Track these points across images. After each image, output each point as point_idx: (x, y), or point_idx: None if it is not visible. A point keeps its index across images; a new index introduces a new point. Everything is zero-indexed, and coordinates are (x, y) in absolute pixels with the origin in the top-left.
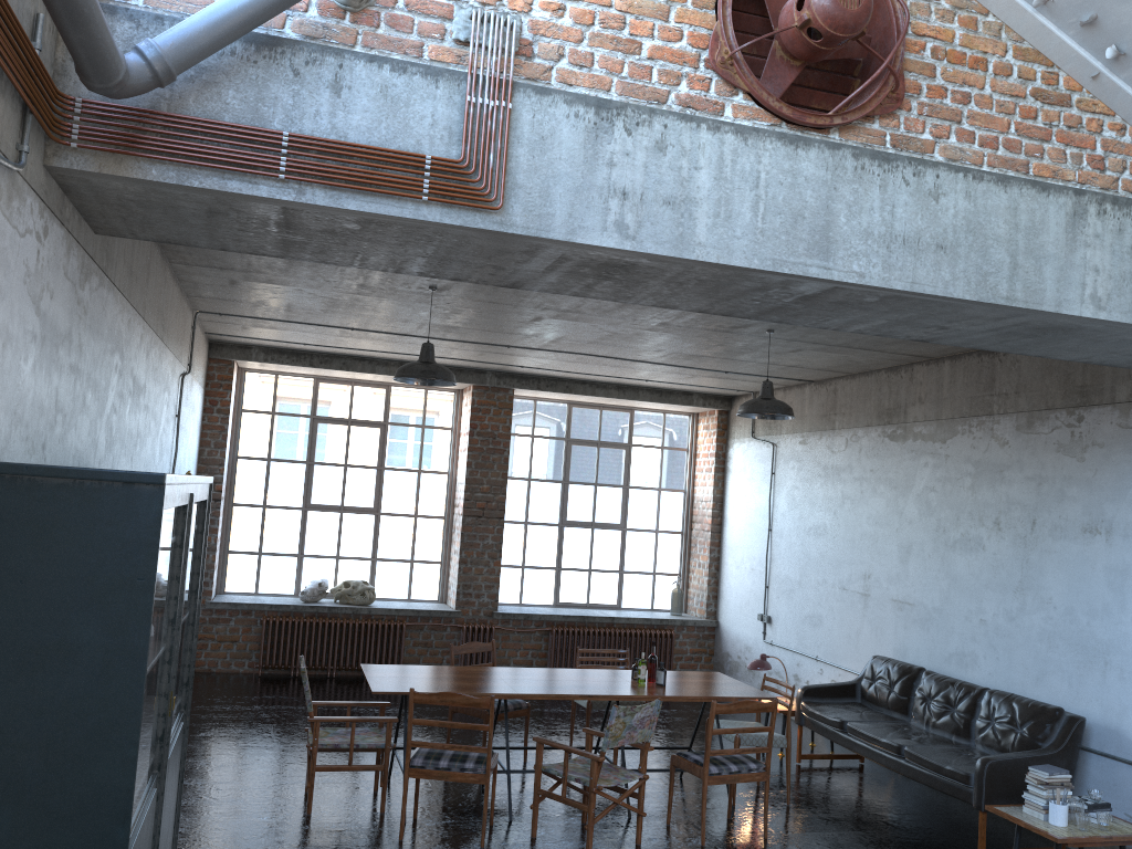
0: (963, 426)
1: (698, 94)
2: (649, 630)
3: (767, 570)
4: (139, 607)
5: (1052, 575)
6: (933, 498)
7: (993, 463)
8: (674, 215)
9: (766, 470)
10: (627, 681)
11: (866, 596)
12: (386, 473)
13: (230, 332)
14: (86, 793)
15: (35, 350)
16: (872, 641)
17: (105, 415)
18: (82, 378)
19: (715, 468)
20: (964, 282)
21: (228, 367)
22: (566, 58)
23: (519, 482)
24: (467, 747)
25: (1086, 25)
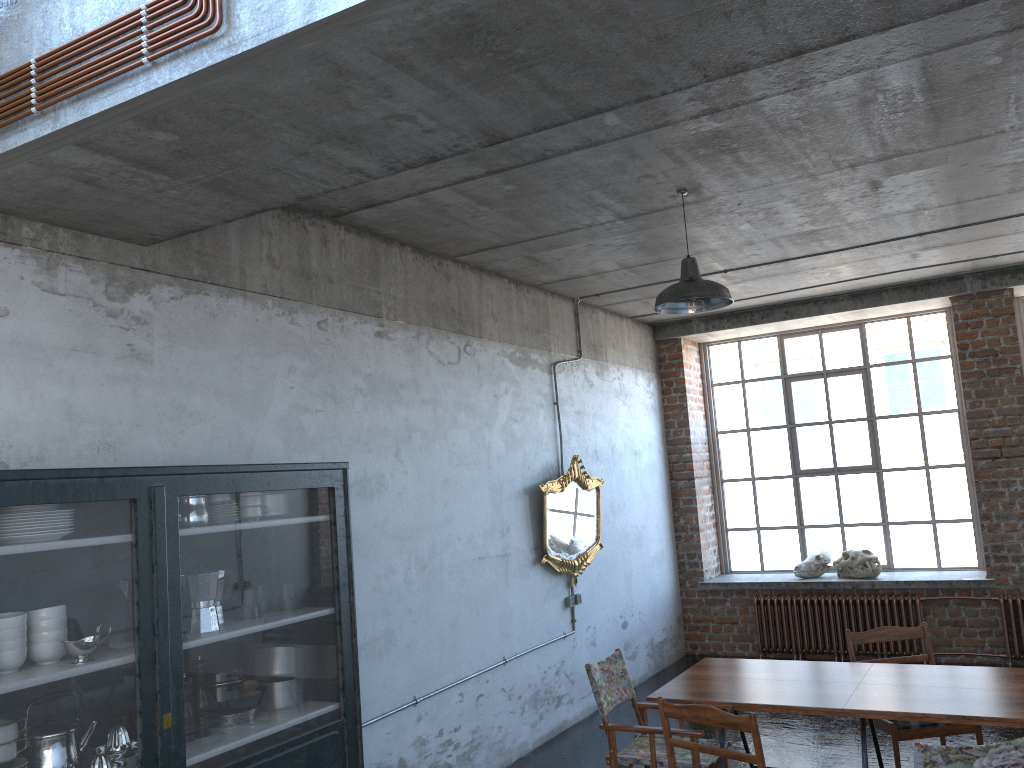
0: None
1: None
2: None
3: None
4: None
5: None
6: None
7: None
8: None
9: None
10: None
11: None
12: (879, 423)
13: (646, 310)
14: None
15: None
16: None
17: (270, 416)
18: (161, 386)
19: None
20: None
21: (675, 345)
22: None
23: None
24: None
25: None
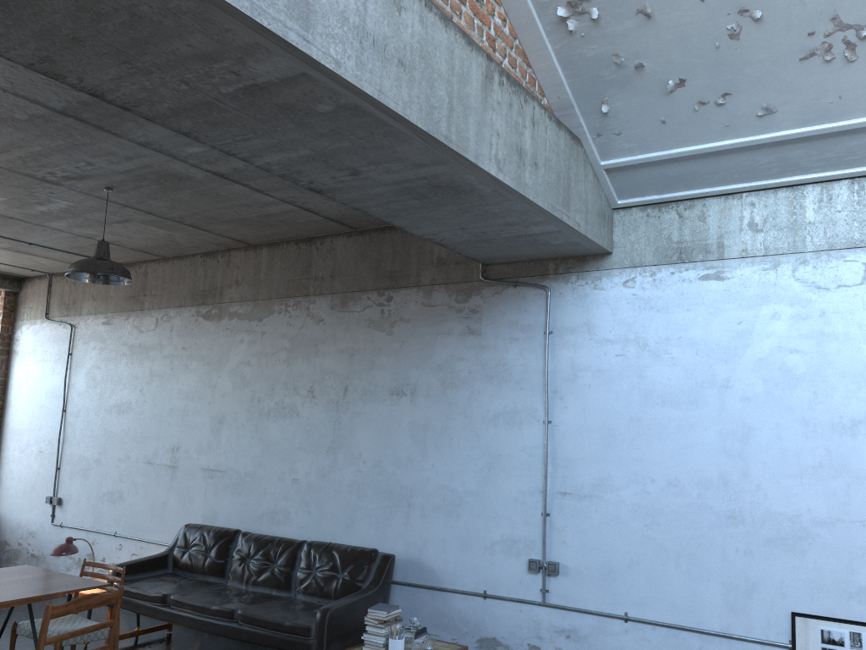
0: (280, 306)
1: None
2: None
3: (60, 452)
4: None
5: (363, 433)
6: (248, 371)
7: (308, 338)
8: None
9: (62, 351)
10: None
11: (174, 468)
12: None
13: None
14: None
15: None
16: (180, 511)
17: None
18: None
19: None
20: (418, 108)
21: None
22: None
23: None
24: None
25: None
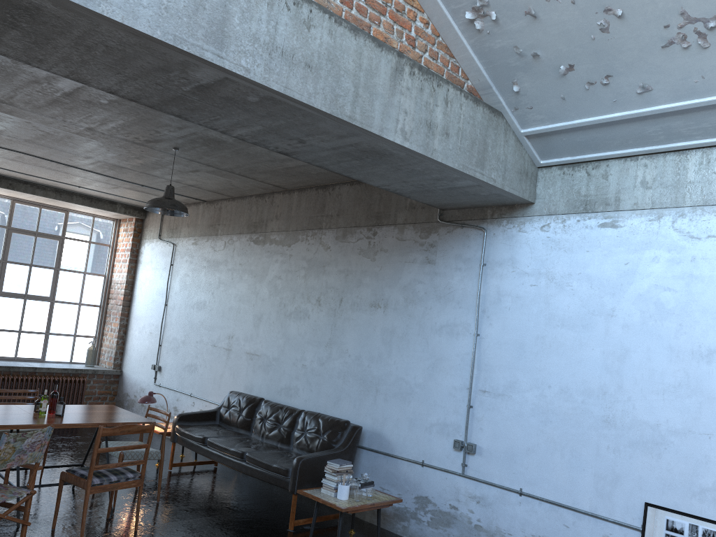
0: (303, 235)
1: None
2: (66, 377)
3: (162, 334)
4: None
5: (350, 334)
6: (279, 283)
7: (319, 261)
8: None
9: (167, 262)
10: (29, 413)
11: (229, 350)
12: None
13: None
14: None
15: None
16: (231, 382)
17: None
18: None
19: (130, 259)
20: (322, 97)
21: None
22: None
23: None
24: None
25: None
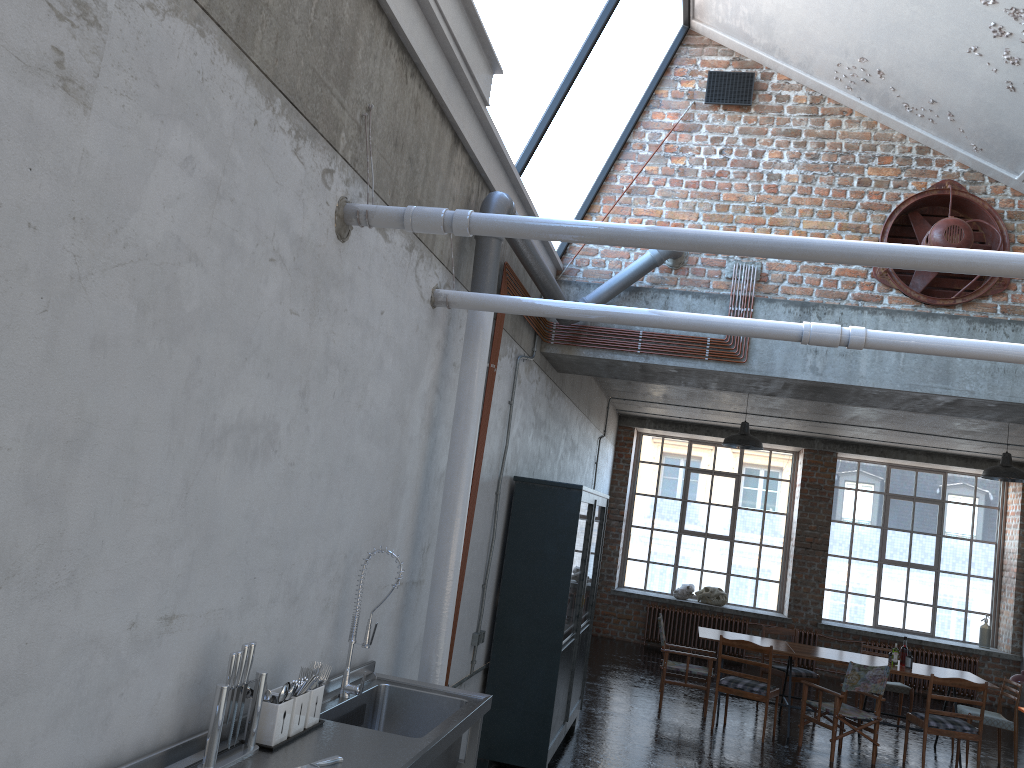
0: None
1: (865, 292)
2: (954, 655)
3: None
4: (570, 540)
5: None
6: None
7: None
8: (846, 361)
9: None
10: (883, 662)
11: None
12: (738, 511)
13: (631, 409)
14: (547, 615)
15: (533, 430)
16: None
17: (557, 460)
18: (549, 442)
19: (1020, 524)
20: None
21: (630, 432)
22: (786, 280)
23: (844, 525)
24: (754, 677)
25: None
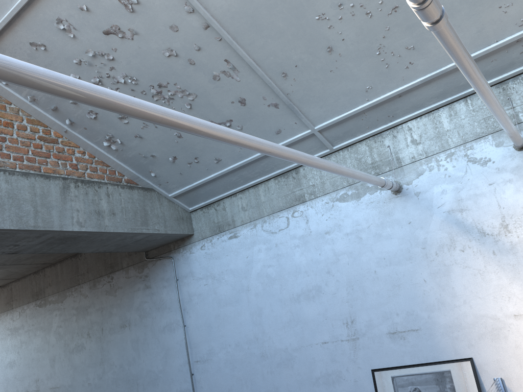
0: (69, 292)
1: None
2: None
3: None
4: None
5: (113, 351)
6: (61, 330)
7: (83, 306)
8: None
9: None
10: None
11: (38, 391)
12: None
13: None
14: None
15: None
16: None
17: None
18: None
19: None
20: (10, 221)
21: None
22: None
23: None
24: None
25: (54, 110)
